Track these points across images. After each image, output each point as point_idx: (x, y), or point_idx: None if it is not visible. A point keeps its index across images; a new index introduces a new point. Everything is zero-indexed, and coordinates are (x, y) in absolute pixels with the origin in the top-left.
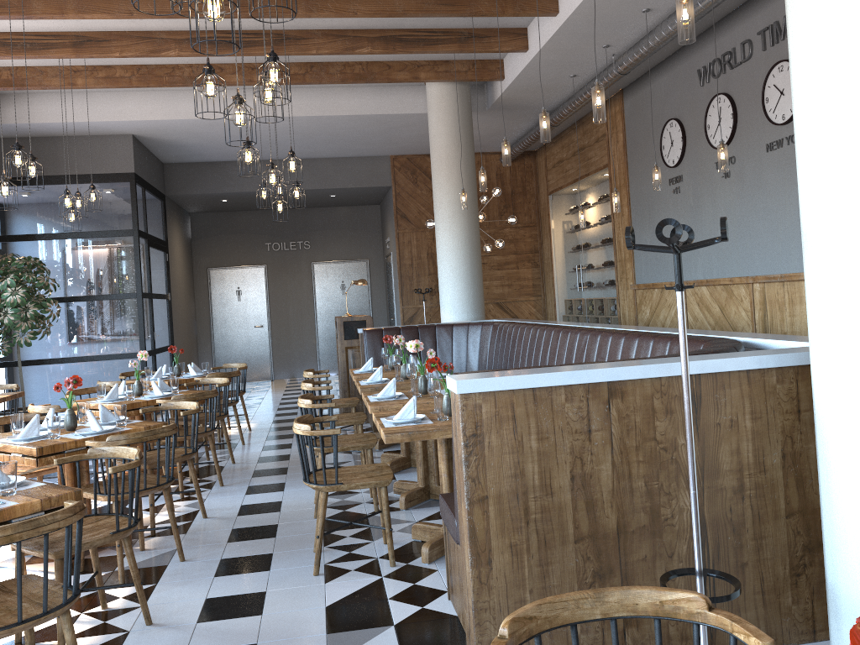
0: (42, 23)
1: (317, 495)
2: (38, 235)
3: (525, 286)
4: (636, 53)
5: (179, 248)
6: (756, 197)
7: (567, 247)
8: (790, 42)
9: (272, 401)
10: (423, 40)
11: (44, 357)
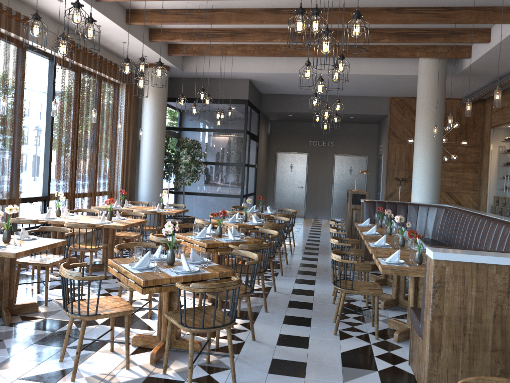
0: (217, 24)
1: (335, 292)
2: (198, 129)
3: (467, 184)
4: None
5: (263, 139)
6: None
7: (500, 163)
8: None
9: (305, 231)
10: (421, 35)
11: (194, 191)
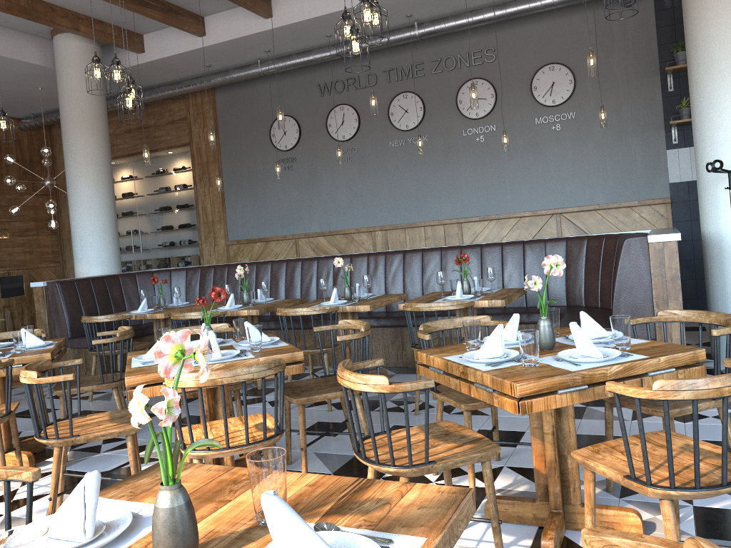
0: None
1: None
2: None
3: (45, 253)
4: (293, 62)
5: None
6: (378, 175)
7: None
8: (717, 91)
9: None
10: None
11: None
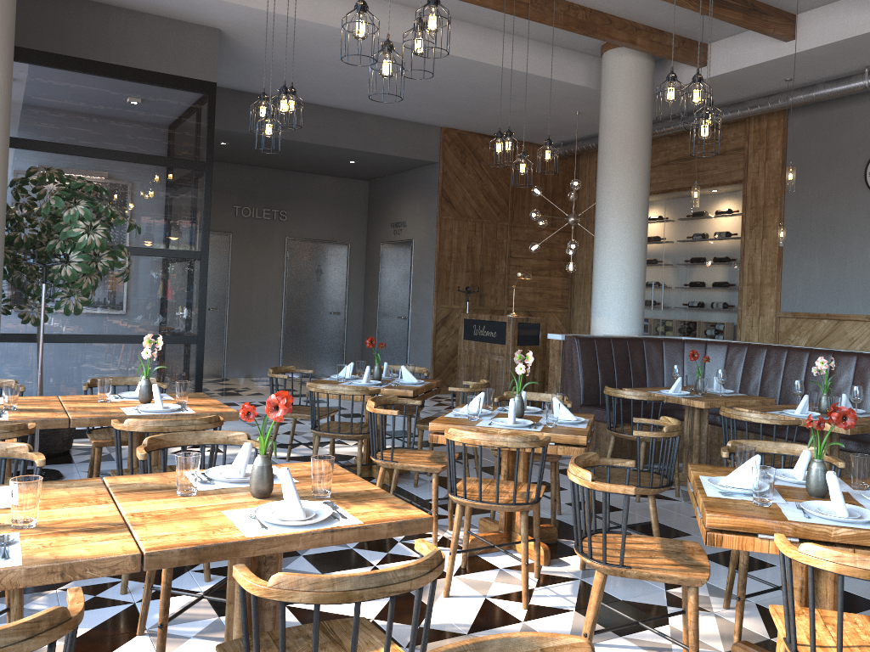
0: None
1: None
2: (66, 146)
3: (554, 296)
4: None
5: None
6: None
7: None
8: None
9: None
10: None
11: (54, 331)
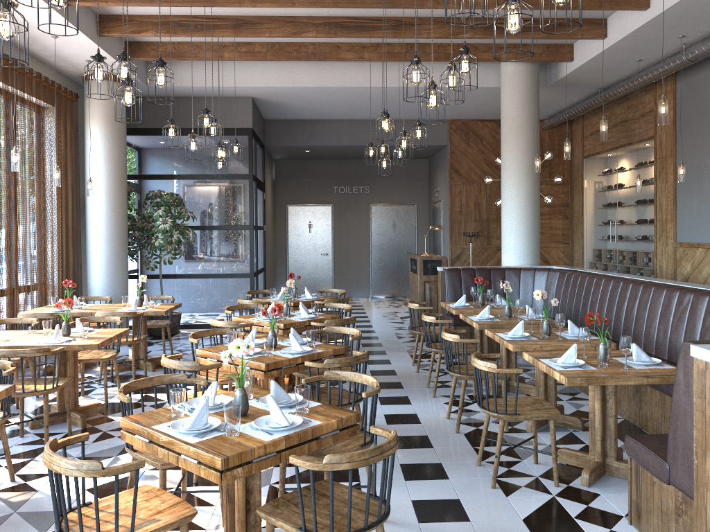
0: (213, 8)
1: (459, 414)
2: (176, 175)
3: (555, 235)
4: None
5: (269, 188)
6: None
7: (600, 204)
8: None
9: None
10: None
11: (176, 272)
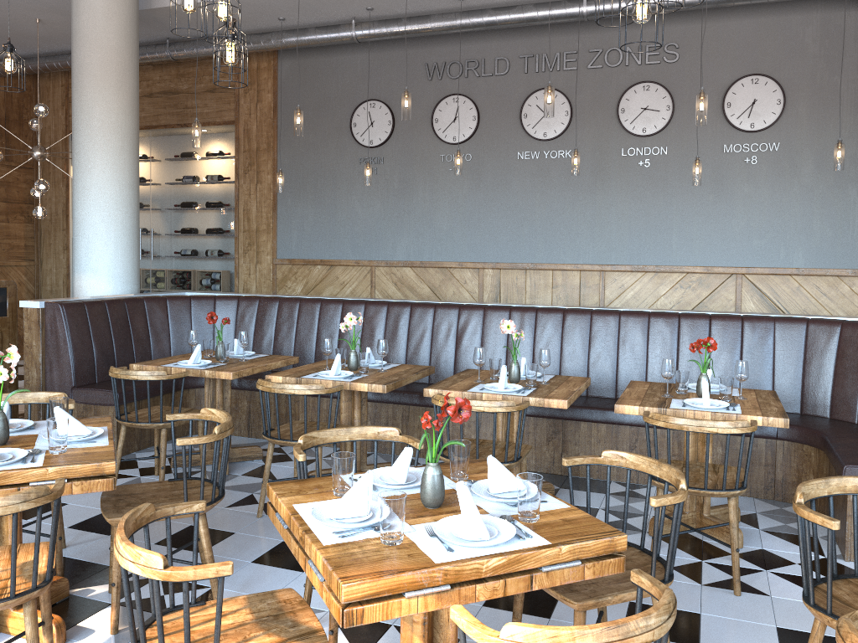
0: None
1: None
2: None
3: (16, 247)
4: (402, 29)
5: None
6: (497, 195)
7: None
8: None
9: None
10: None
11: None
